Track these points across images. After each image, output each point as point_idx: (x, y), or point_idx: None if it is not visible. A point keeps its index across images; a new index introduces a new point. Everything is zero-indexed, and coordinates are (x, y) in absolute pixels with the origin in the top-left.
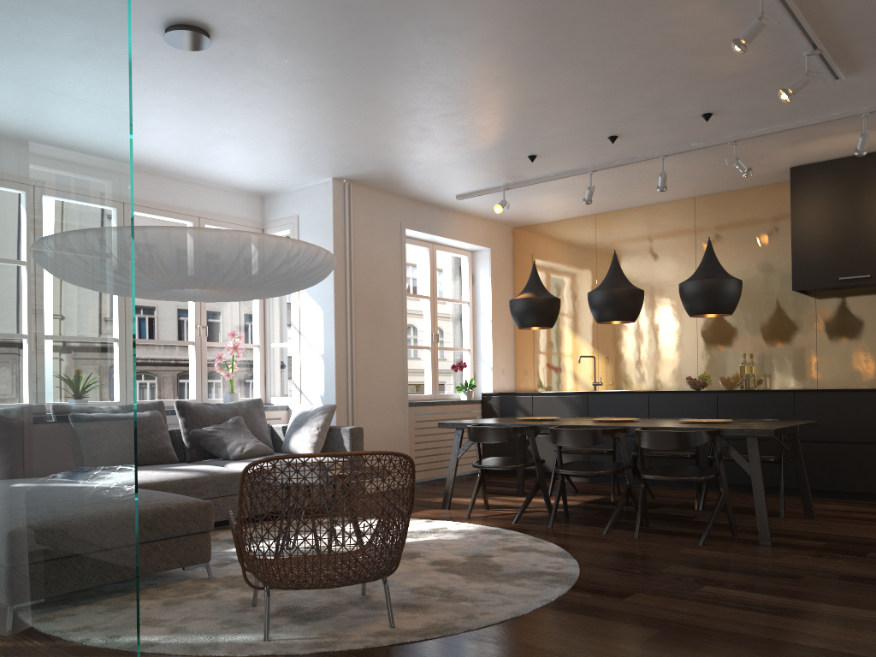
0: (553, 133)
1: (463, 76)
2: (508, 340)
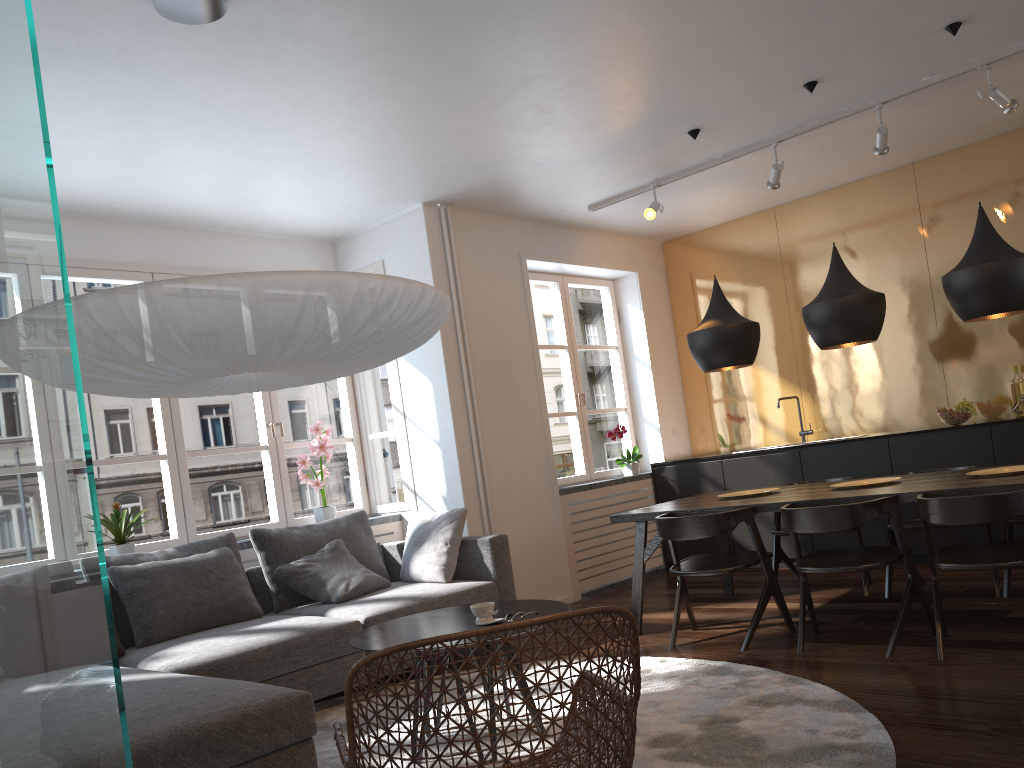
0: (726, 89)
1: (599, 11)
2: (675, 389)
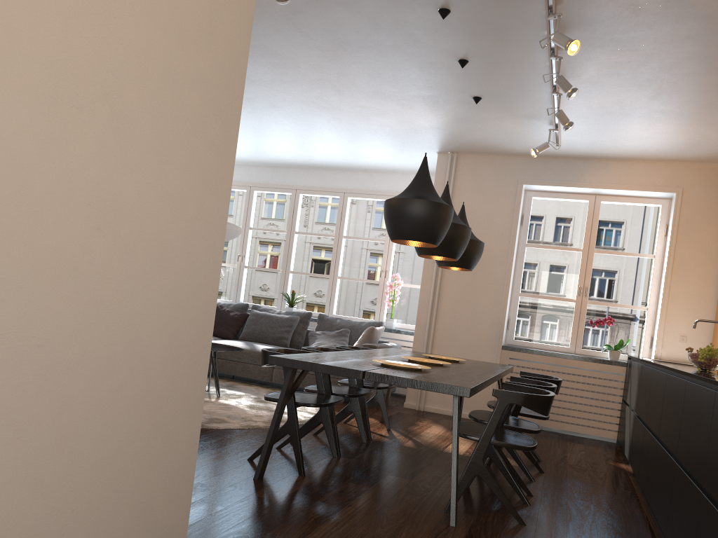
0: (420, 77)
1: (268, 72)
2: (702, 301)
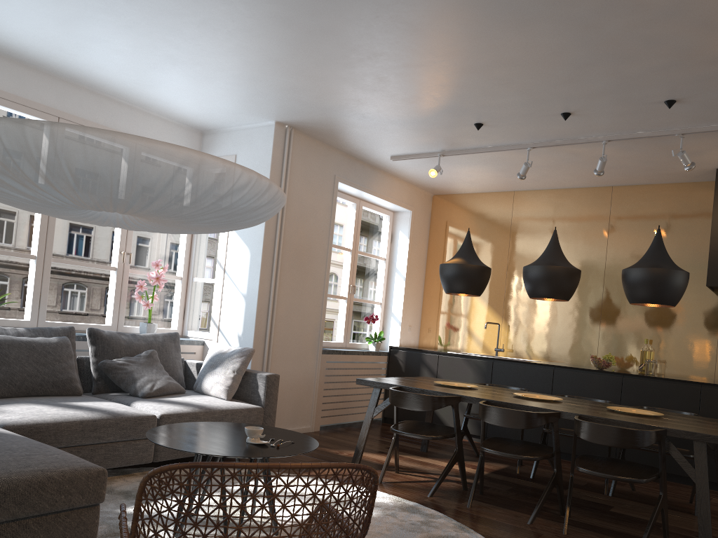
0: (510, 101)
1: (441, 19)
2: (417, 298)
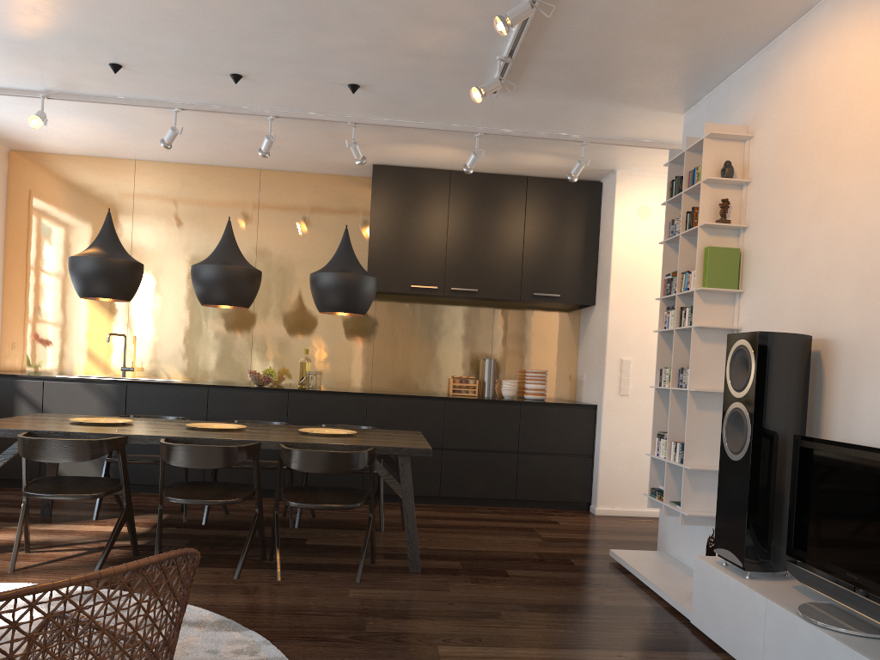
0: (171, 45)
1: None
2: None
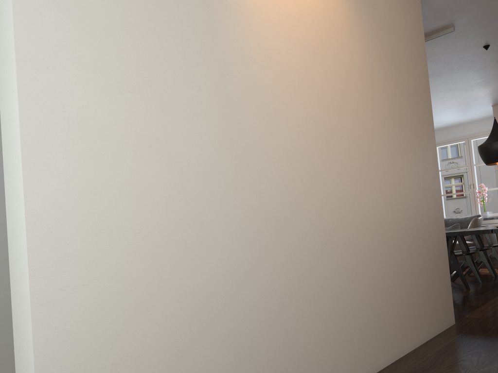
0: (475, 75)
1: None
2: None
